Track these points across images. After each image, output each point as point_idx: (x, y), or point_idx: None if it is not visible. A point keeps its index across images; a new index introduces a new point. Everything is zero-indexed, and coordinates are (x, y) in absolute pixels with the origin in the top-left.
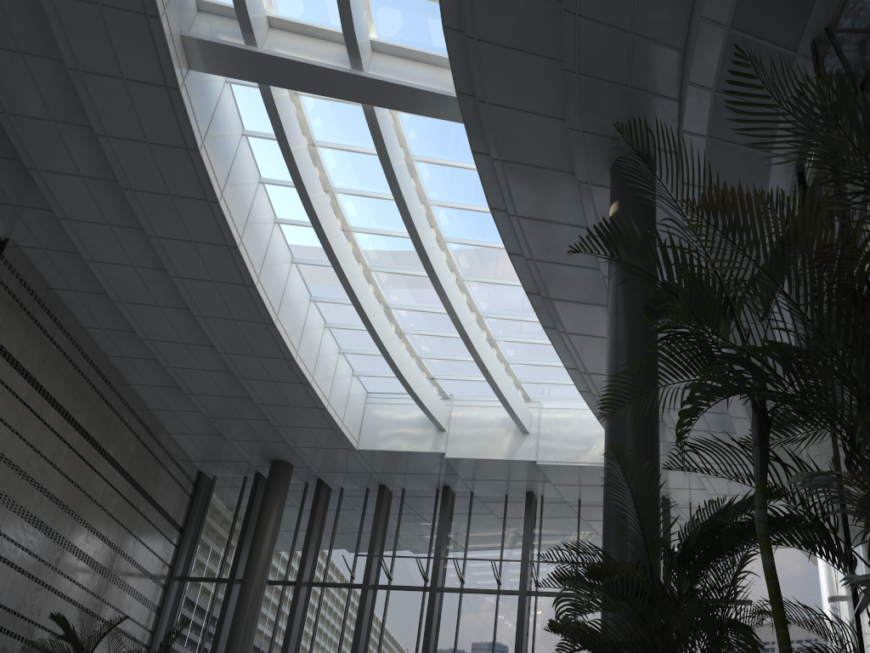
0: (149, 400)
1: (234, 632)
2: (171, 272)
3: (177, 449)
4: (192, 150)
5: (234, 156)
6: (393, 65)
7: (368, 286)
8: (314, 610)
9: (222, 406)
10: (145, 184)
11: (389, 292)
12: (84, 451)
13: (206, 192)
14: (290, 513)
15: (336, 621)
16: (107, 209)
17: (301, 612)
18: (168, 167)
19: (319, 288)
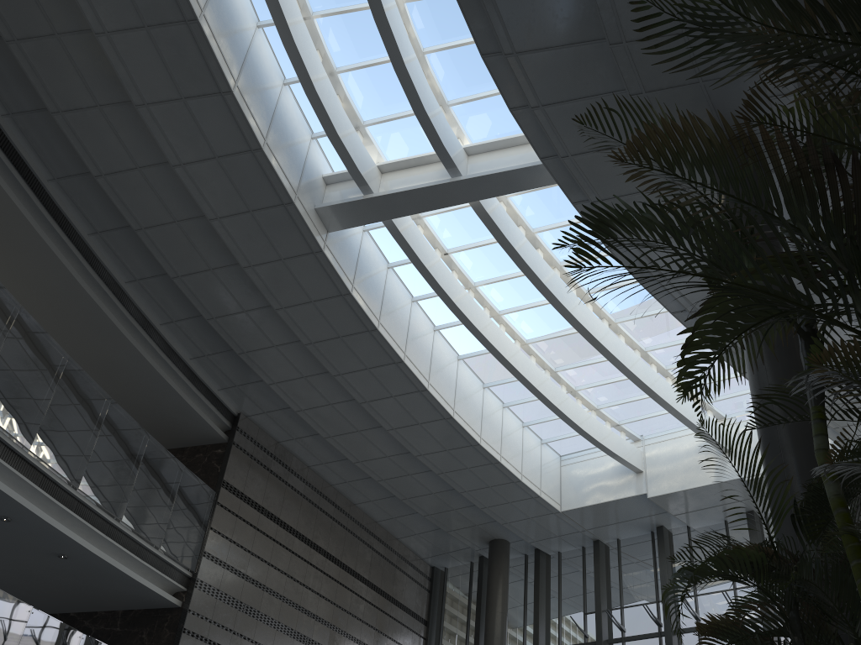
0: (374, 514)
1: None
2: (358, 399)
3: (408, 550)
4: (345, 294)
5: (384, 288)
6: (488, 160)
7: (528, 358)
8: None
9: (432, 503)
10: (320, 335)
11: (551, 357)
12: (328, 568)
13: (366, 324)
14: (517, 587)
15: None
16: (299, 365)
17: None
18: (332, 315)
19: (488, 374)
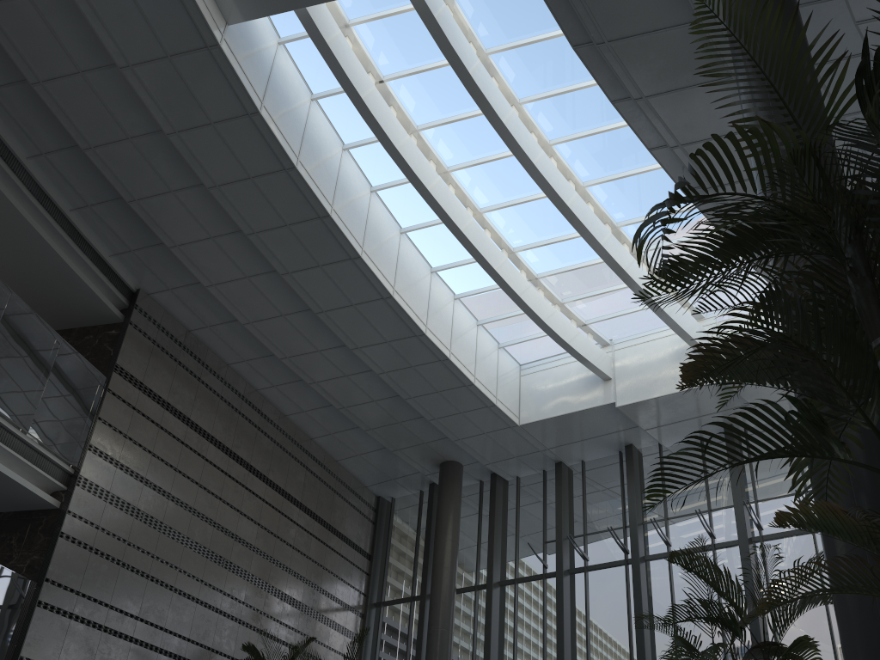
0: (308, 429)
1: (429, 644)
2: (279, 270)
3: (349, 475)
4: (252, 113)
5: (305, 122)
6: None
7: (481, 229)
8: (511, 609)
9: (374, 414)
10: (225, 175)
11: (508, 233)
12: (251, 484)
13: (281, 160)
14: (471, 516)
15: (536, 616)
16: (205, 220)
17: (497, 614)
18: (239, 145)
19: (437, 255)
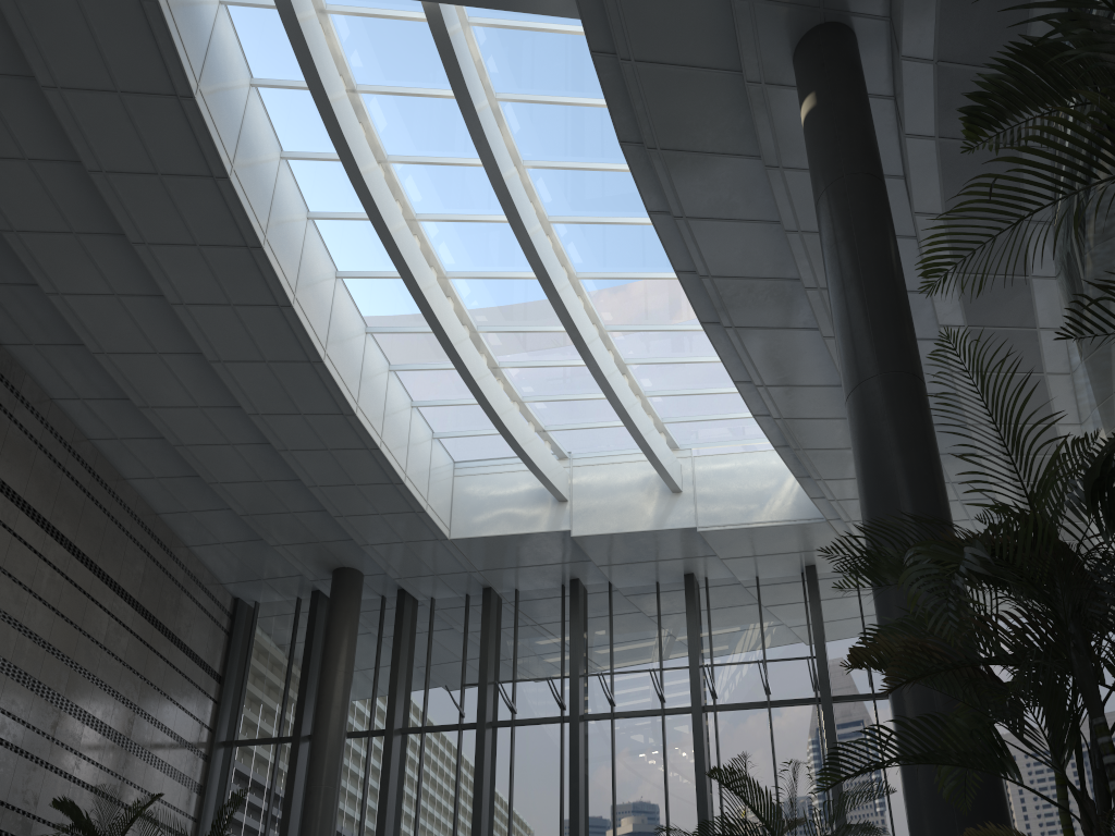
0: (156, 500)
1: (309, 804)
2: (170, 297)
3: (202, 568)
4: (184, 96)
5: (243, 115)
6: None
7: (446, 299)
8: (415, 764)
9: (258, 497)
10: (121, 161)
11: (475, 308)
12: (74, 572)
13: (210, 163)
14: (366, 640)
15: (447, 776)
16: (69, 209)
17: (397, 770)
18: (152, 130)
19: (378, 313)
